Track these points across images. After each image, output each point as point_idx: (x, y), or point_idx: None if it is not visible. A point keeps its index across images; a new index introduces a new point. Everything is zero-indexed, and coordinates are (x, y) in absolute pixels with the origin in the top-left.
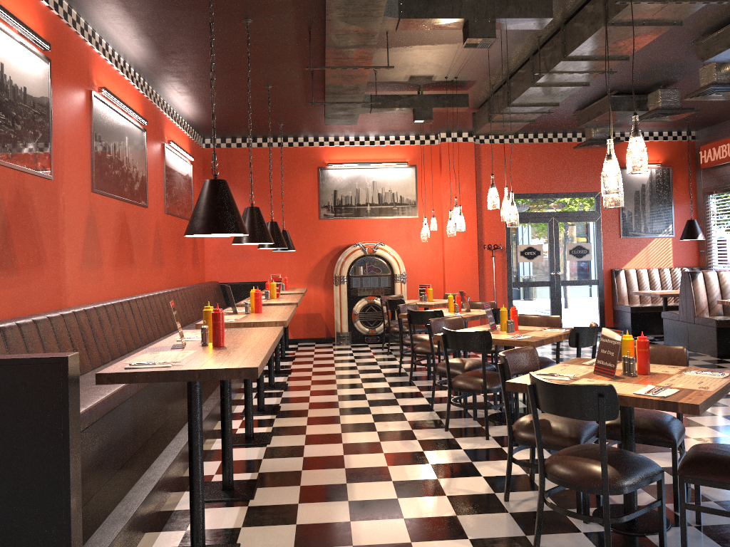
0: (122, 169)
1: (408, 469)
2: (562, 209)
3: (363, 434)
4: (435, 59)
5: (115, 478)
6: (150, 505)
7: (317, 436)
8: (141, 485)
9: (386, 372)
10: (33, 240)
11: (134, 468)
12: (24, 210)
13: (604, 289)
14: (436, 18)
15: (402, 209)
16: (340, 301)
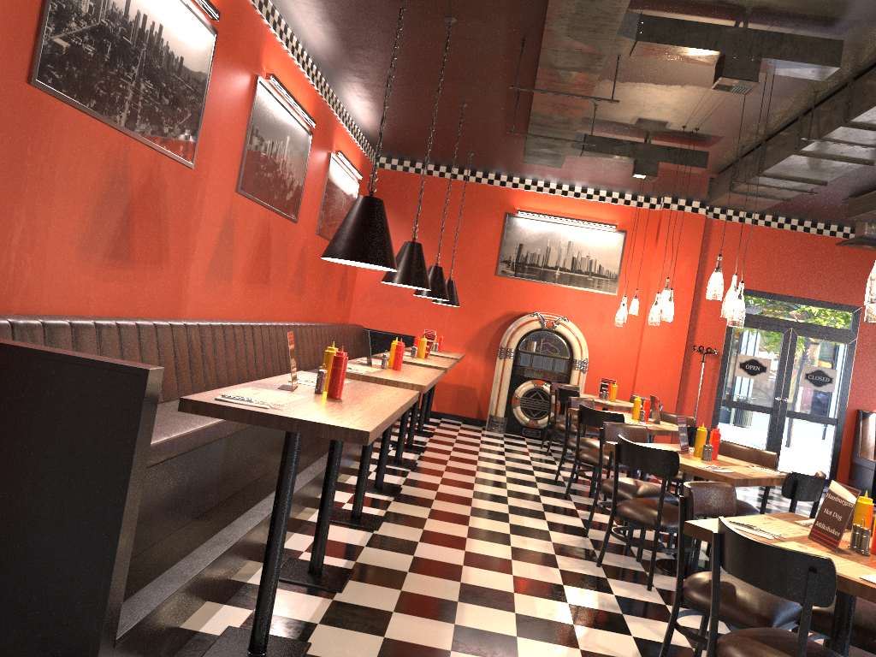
0: (276, 172)
1: (538, 602)
2: (805, 320)
3: (492, 545)
4: (673, 101)
5: (188, 527)
6: (219, 569)
7: (436, 534)
8: (214, 543)
9: (539, 476)
10: (158, 233)
11: (212, 521)
12: (154, 197)
13: (843, 433)
14: (684, 46)
15: (598, 282)
16: (501, 378)
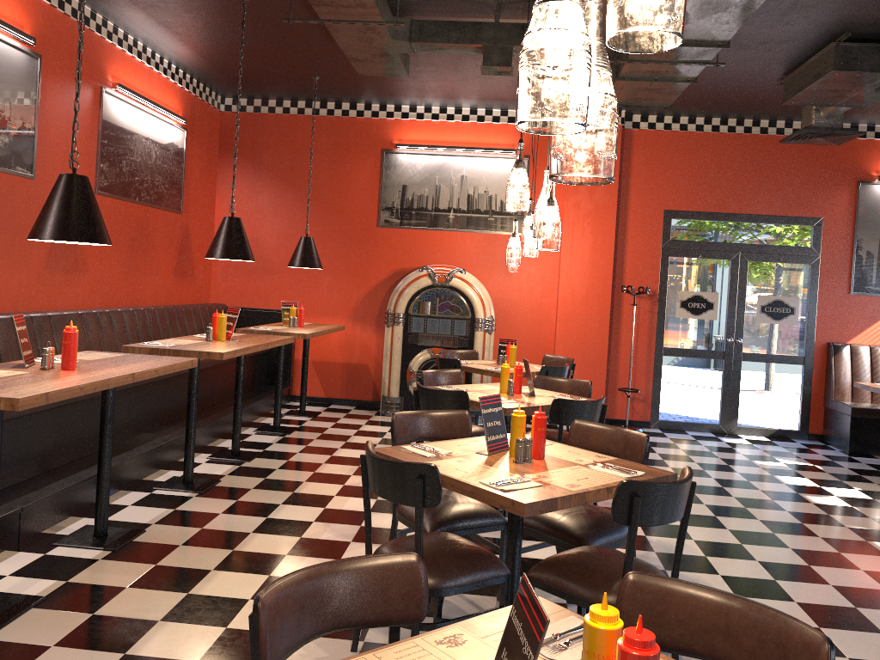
0: None
1: None
2: (756, 241)
3: (193, 631)
4: None
5: None
6: None
7: (107, 622)
8: None
9: None
10: None
11: None
12: None
13: (813, 373)
14: None
15: (502, 221)
16: (391, 351)
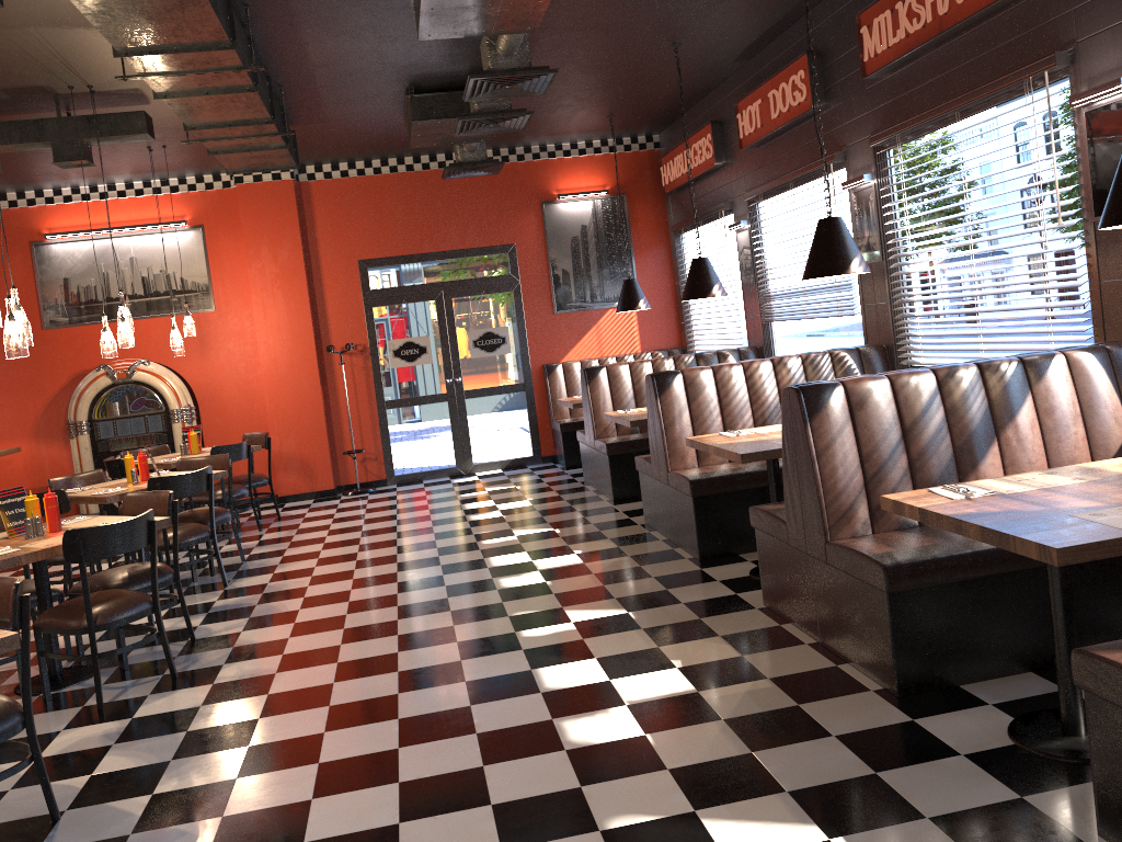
0: None
1: None
2: (456, 277)
3: None
4: None
5: None
6: None
7: None
8: None
9: None
10: None
11: None
12: None
13: (535, 397)
14: None
15: (186, 300)
16: (80, 464)
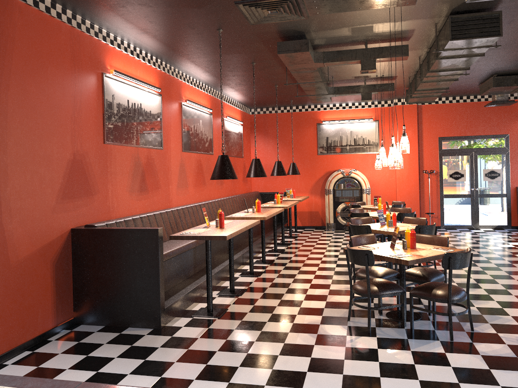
0: (198, 137)
1: (317, 290)
2: (480, 146)
3: (307, 275)
4: None
5: (184, 281)
6: (196, 292)
7: (284, 274)
8: (193, 284)
9: (343, 247)
10: (155, 178)
11: (193, 278)
12: (150, 165)
13: (511, 200)
14: (343, 61)
15: (369, 148)
16: (328, 204)
